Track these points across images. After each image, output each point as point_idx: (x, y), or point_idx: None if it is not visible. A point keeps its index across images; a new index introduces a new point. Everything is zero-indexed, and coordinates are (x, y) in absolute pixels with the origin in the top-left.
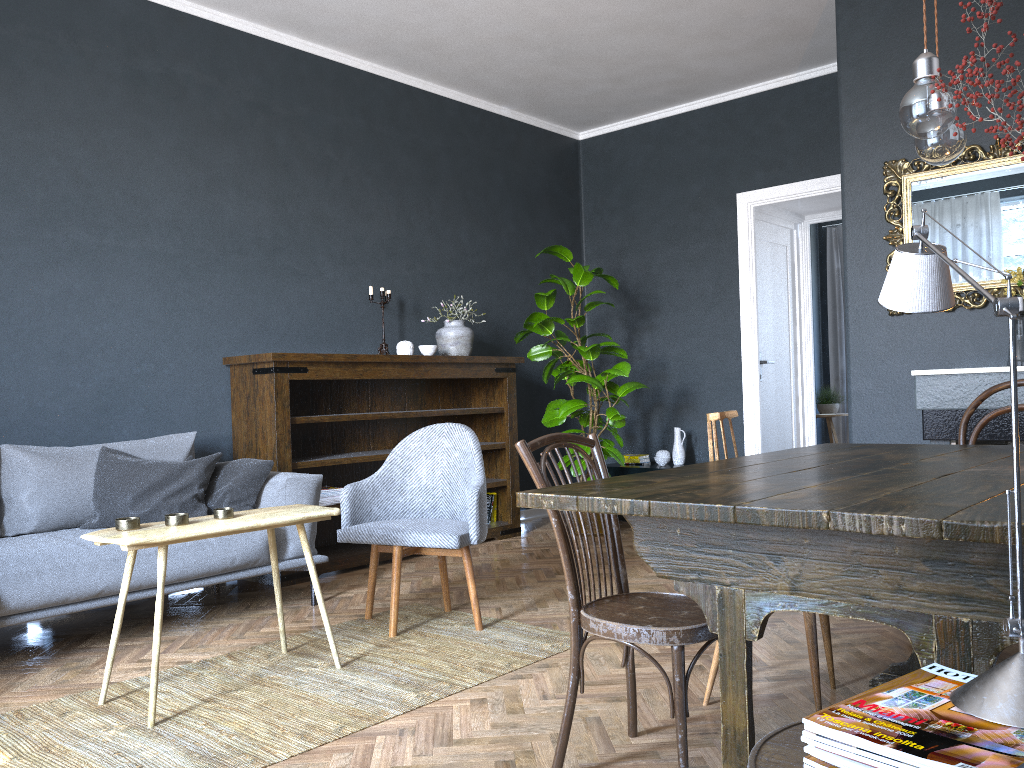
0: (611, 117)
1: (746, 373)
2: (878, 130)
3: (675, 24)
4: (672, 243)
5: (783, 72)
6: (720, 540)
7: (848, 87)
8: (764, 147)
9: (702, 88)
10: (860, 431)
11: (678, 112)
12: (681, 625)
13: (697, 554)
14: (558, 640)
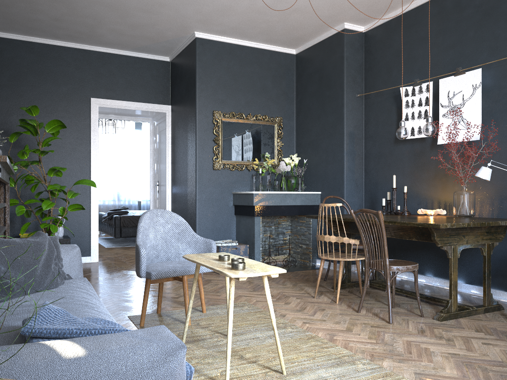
0: (13, 30)
1: (93, 188)
2: (211, 97)
3: (131, 16)
4: (47, 114)
5: (121, 48)
6: (454, 233)
7: (200, 76)
8: (105, 79)
9: (82, 39)
10: (200, 214)
11: (55, 44)
12: (414, 263)
13: (449, 238)
14: (241, 305)
